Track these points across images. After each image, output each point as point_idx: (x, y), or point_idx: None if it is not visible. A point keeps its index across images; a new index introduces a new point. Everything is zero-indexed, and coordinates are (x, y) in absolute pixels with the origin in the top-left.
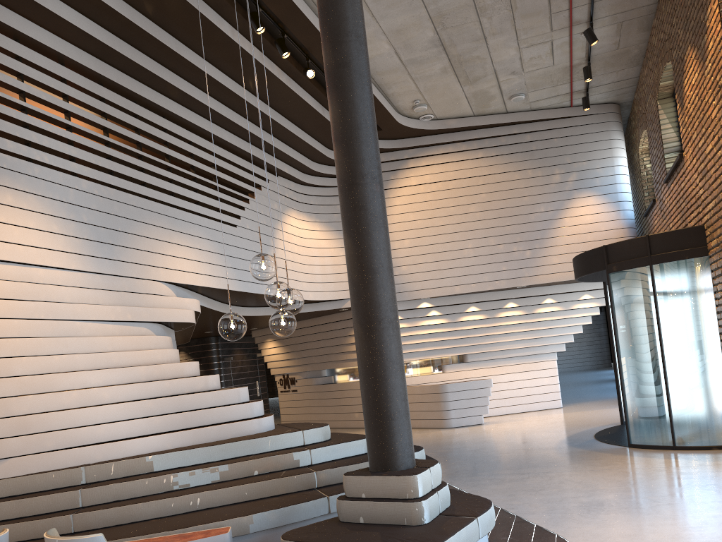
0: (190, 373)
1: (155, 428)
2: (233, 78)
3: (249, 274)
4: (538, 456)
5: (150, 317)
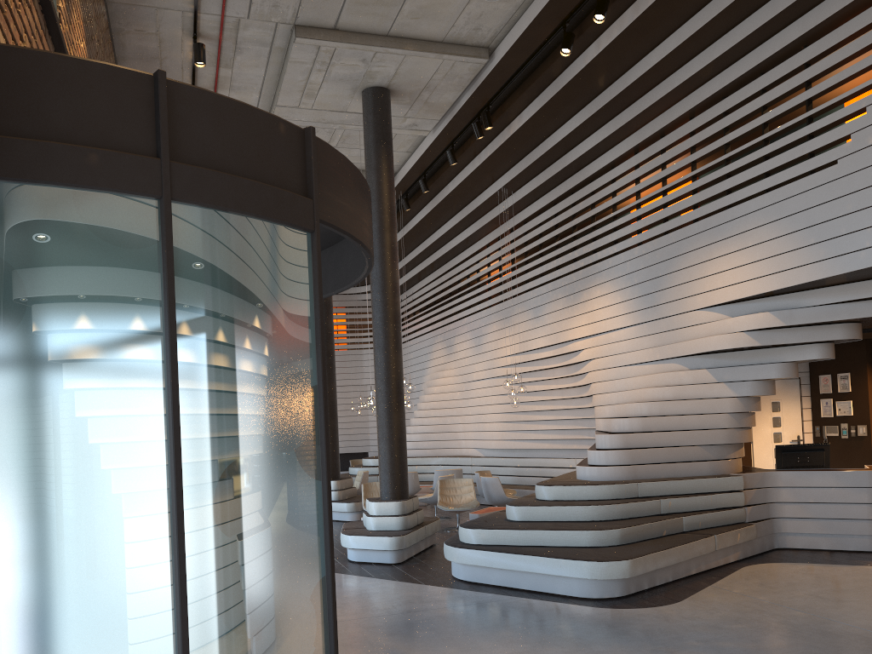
0: (628, 414)
1: None
2: (691, 15)
3: (866, 233)
4: (438, 647)
5: (674, 352)
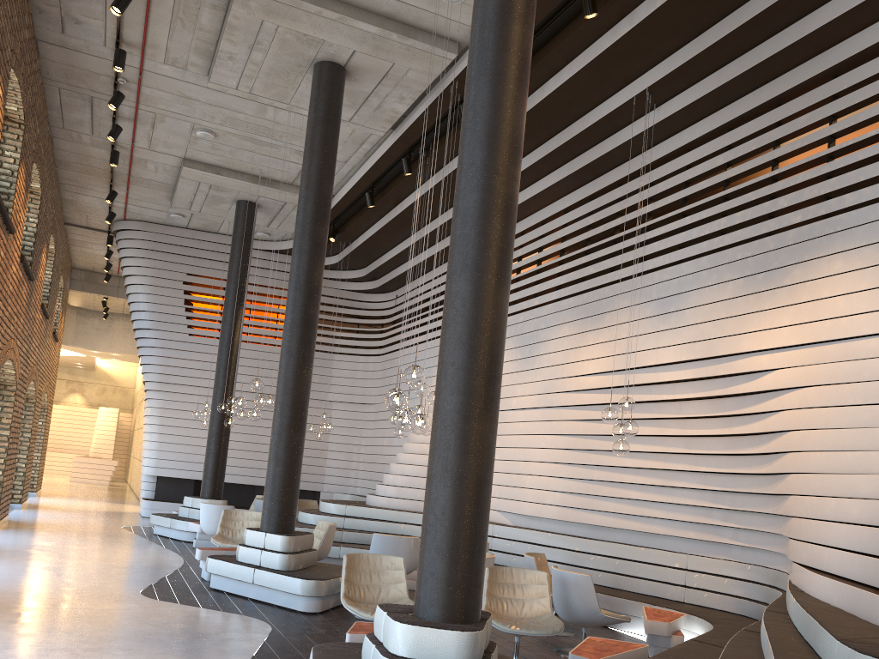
0: None
1: (853, 571)
2: None
3: None
4: None
5: None
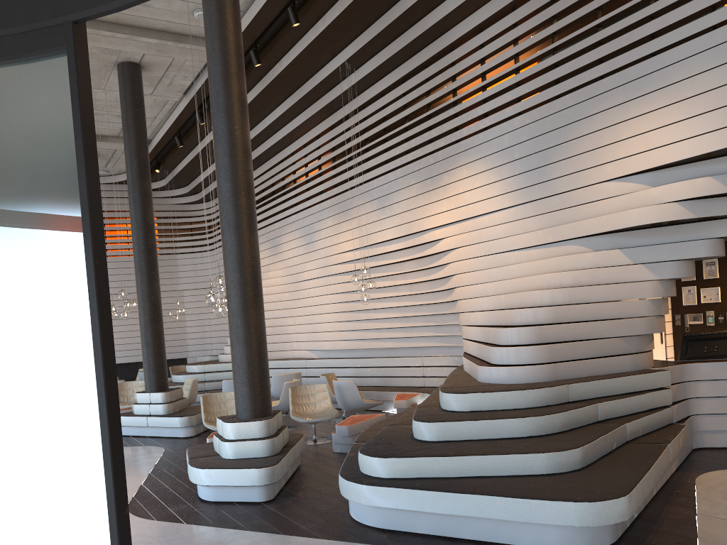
0: (528, 304)
1: (476, 352)
2: None
3: None
4: None
5: (574, 233)
